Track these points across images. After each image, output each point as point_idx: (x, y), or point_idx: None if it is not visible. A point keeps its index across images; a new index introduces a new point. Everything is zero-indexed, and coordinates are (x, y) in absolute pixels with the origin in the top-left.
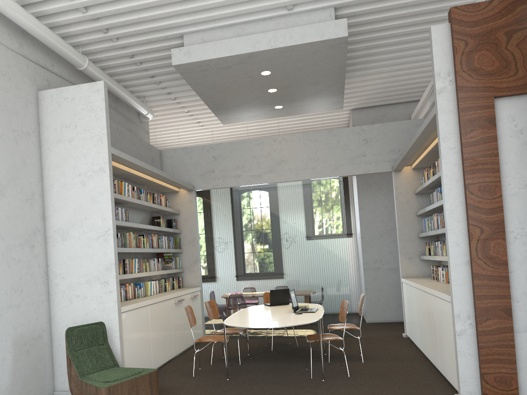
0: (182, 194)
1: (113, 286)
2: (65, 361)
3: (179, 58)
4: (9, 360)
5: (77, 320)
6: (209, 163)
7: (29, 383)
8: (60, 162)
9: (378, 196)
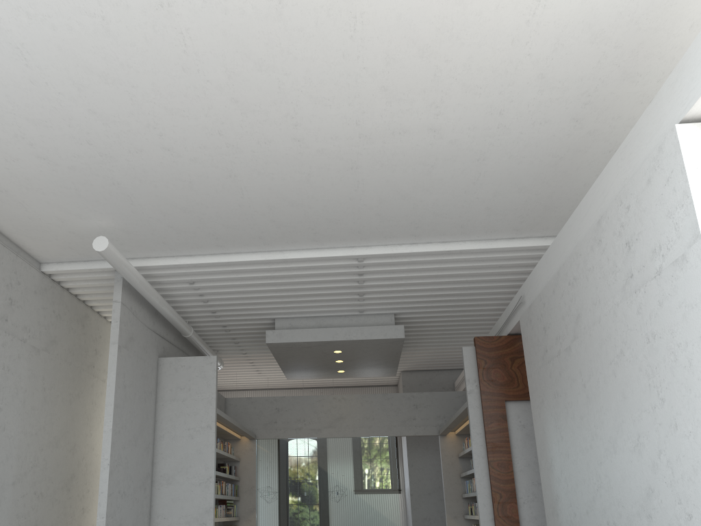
0: (244, 441)
1: None
2: None
3: (272, 338)
4: None
5: None
6: (272, 414)
7: None
8: (172, 417)
9: (426, 454)
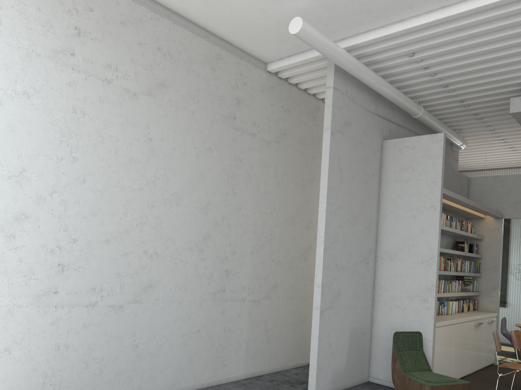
0: (488, 220)
1: (431, 304)
2: (381, 355)
3: (518, 106)
4: (346, 346)
5: (395, 326)
6: None
7: (355, 366)
8: (395, 197)
9: None
